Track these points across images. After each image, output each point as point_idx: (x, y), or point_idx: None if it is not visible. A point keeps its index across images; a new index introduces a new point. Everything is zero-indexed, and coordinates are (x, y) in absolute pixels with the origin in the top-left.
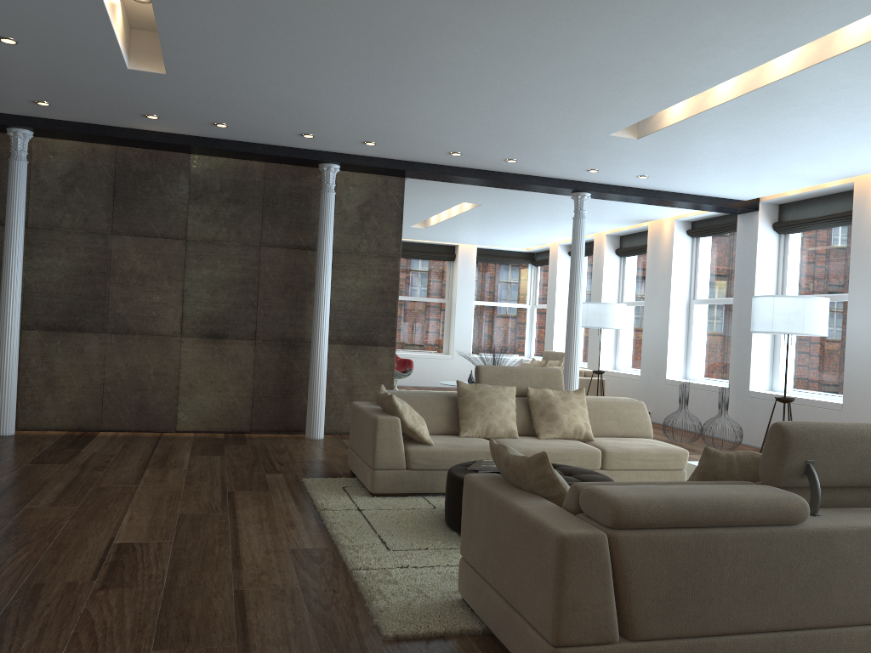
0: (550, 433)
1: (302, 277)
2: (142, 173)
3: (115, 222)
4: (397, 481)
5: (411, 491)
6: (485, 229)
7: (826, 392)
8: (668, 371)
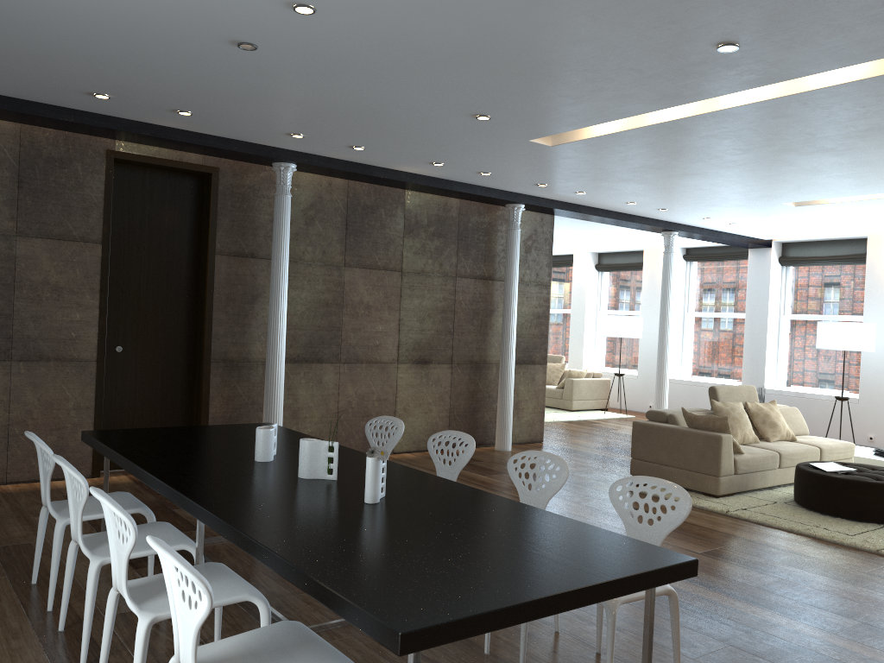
0: (775, 437)
1: (485, 305)
2: (368, 207)
3: (347, 254)
4: (730, 484)
5: (736, 491)
6: None
7: (830, 388)
8: (670, 372)
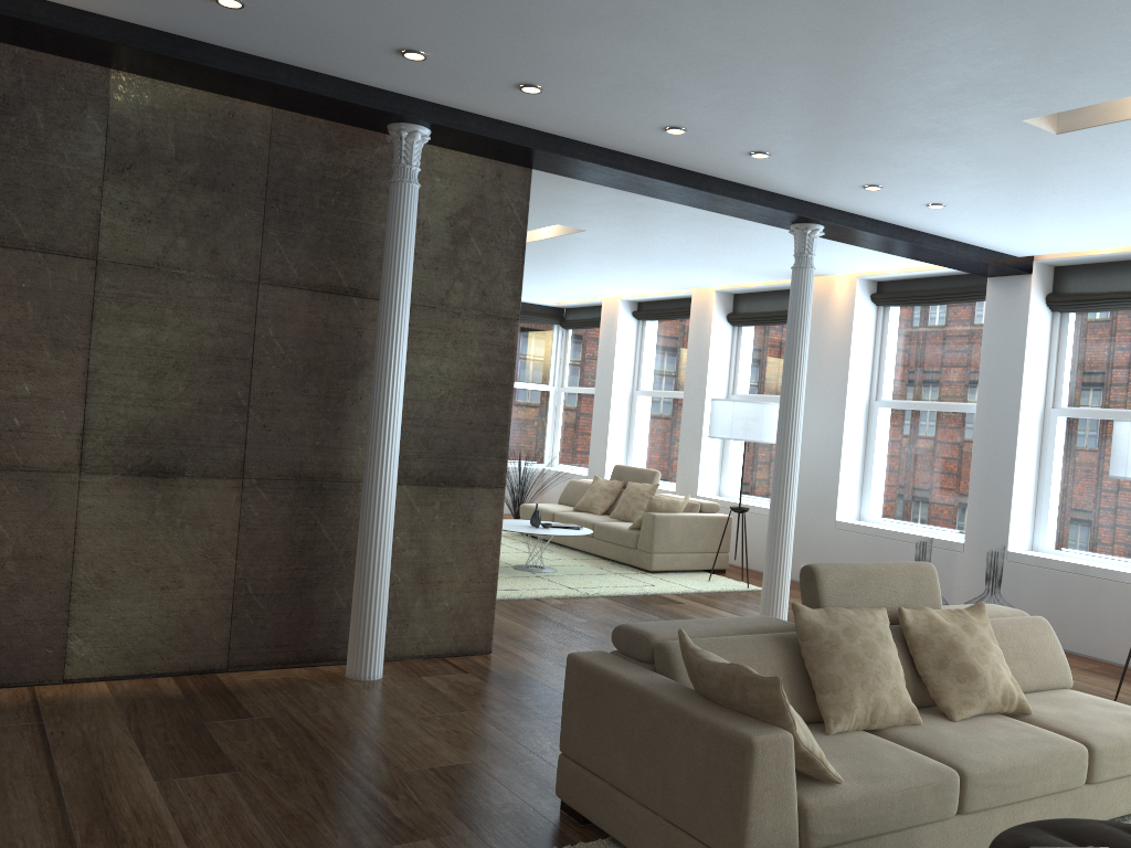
0: (970, 707)
1: (340, 351)
2: None
3: None
4: None
5: None
6: (535, 269)
7: None
8: (838, 509)
